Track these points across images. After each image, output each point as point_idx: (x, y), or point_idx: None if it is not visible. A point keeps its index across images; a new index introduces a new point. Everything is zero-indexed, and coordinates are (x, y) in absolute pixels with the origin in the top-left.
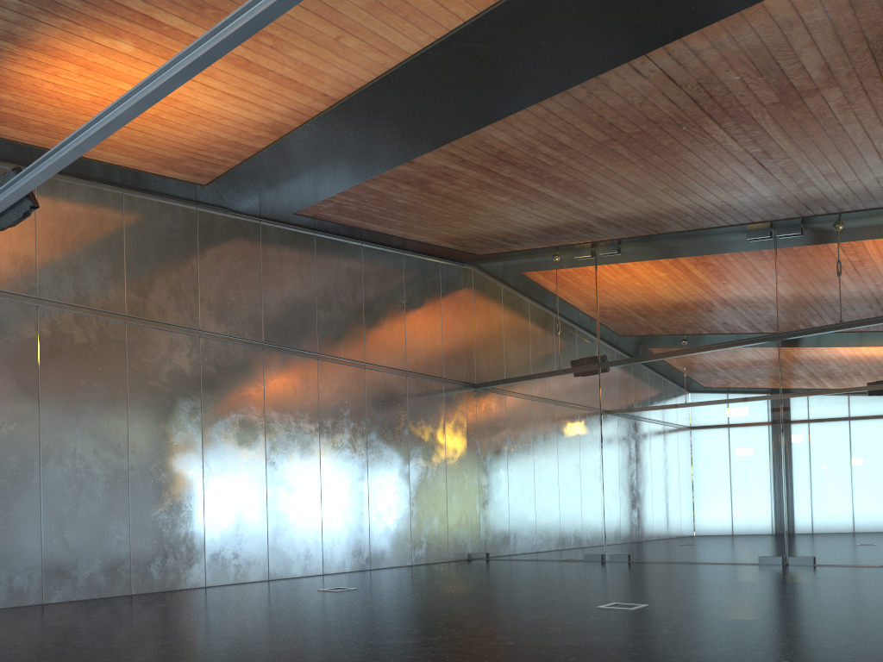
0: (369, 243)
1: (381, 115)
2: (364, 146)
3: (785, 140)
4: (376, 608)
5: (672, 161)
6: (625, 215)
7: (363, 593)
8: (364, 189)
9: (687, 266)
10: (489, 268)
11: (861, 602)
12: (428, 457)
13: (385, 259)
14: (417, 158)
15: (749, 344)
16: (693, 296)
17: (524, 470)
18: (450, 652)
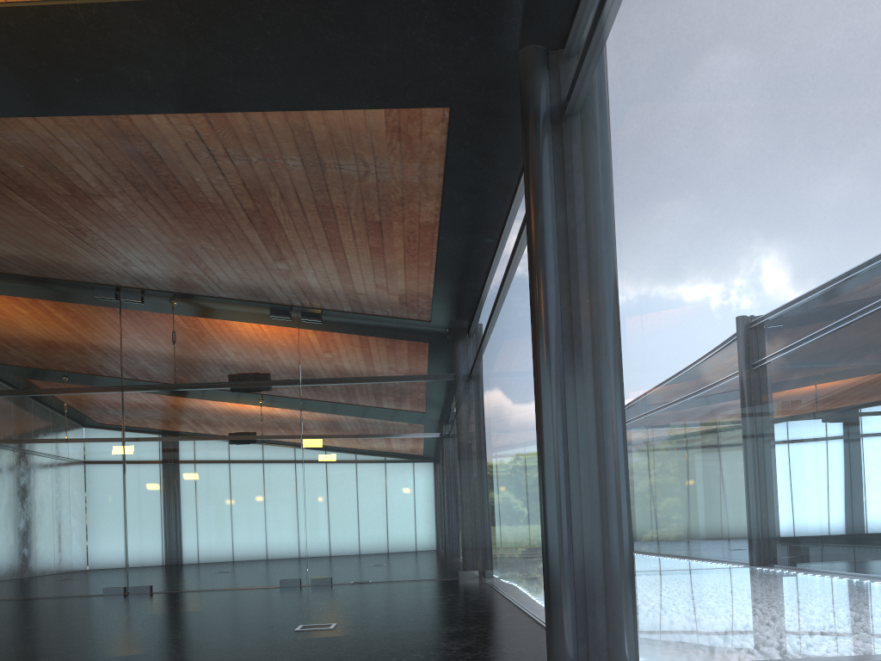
0: None
1: None
2: None
3: (93, 225)
4: None
5: None
6: None
7: None
8: None
9: (39, 310)
10: None
11: (136, 622)
12: None
13: None
14: None
15: (97, 392)
16: (44, 340)
17: None
18: None
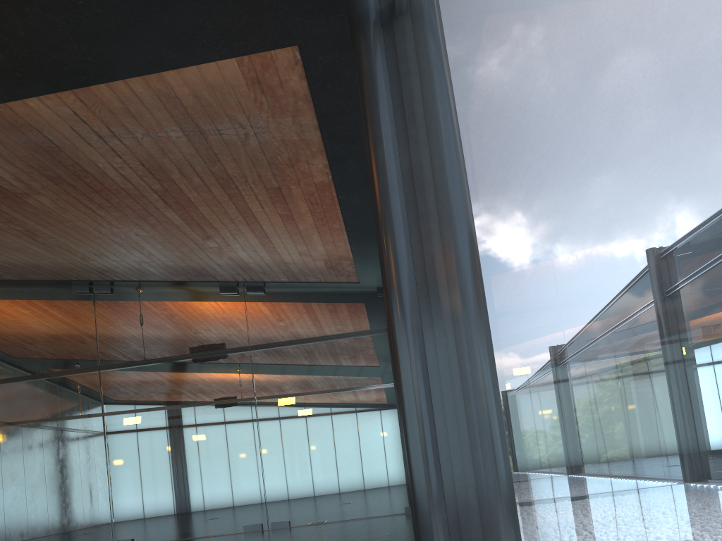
0: None
1: None
2: None
3: (37, 225)
4: None
5: None
6: None
7: None
8: None
9: (28, 308)
10: None
11: None
12: None
13: None
14: None
15: (78, 373)
16: (33, 333)
17: None
18: None
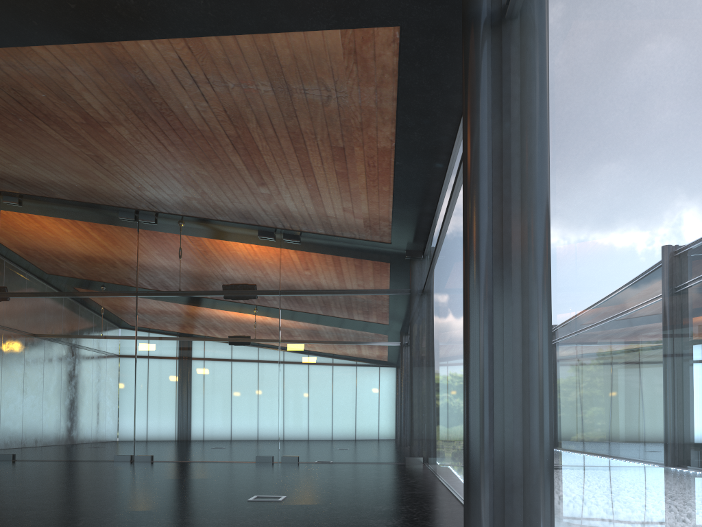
0: None
1: None
2: None
3: (108, 152)
4: None
5: (26, 142)
6: (11, 175)
7: None
8: None
9: (75, 228)
10: None
11: (123, 485)
12: None
13: None
14: None
15: (117, 296)
16: (78, 252)
17: None
18: None
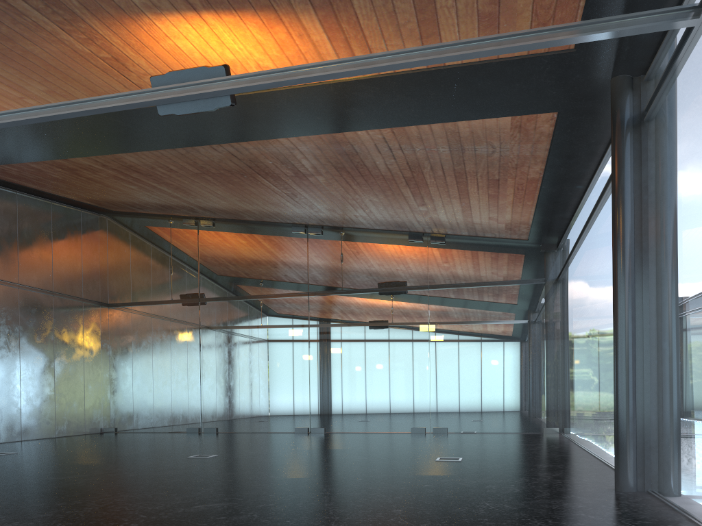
0: (23, 192)
1: (47, 135)
2: (30, 146)
3: (302, 191)
4: (38, 463)
5: (241, 188)
6: (216, 207)
7: (24, 455)
8: (26, 165)
9: (257, 243)
10: (120, 221)
11: (329, 450)
12: (70, 356)
13: (37, 206)
14: (71, 158)
15: (292, 297)
16: (260, 263)
17: (145, 368)
18: (97, 480)
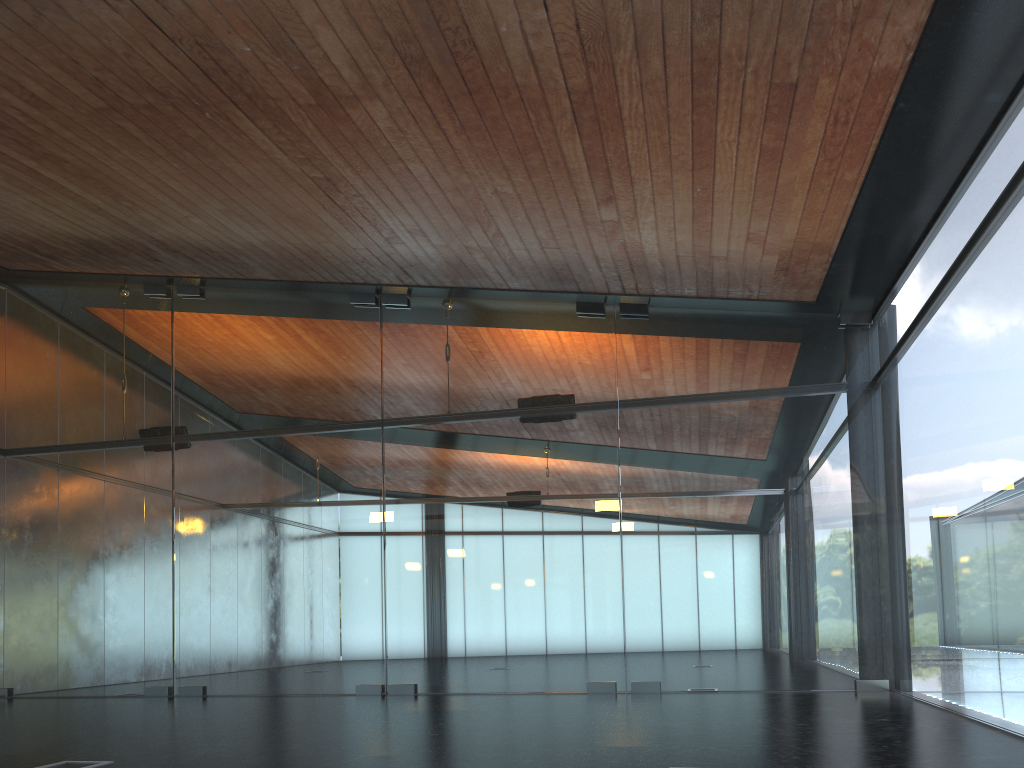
0: None
1: None
2: None
3: (346, 167)
4: None
5: (215, 167)
6: (190, 242)
7: None
8: None
9: (284, 326)
10: (27, 291)
11: (400, 743)
12: None
13: None
14: None
15: (351, 428)
16: (290, 363)
17: (68, 572)
18: None
